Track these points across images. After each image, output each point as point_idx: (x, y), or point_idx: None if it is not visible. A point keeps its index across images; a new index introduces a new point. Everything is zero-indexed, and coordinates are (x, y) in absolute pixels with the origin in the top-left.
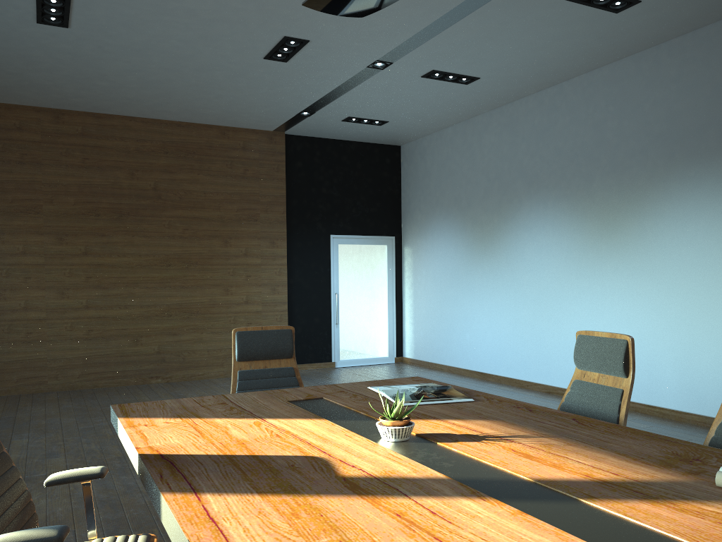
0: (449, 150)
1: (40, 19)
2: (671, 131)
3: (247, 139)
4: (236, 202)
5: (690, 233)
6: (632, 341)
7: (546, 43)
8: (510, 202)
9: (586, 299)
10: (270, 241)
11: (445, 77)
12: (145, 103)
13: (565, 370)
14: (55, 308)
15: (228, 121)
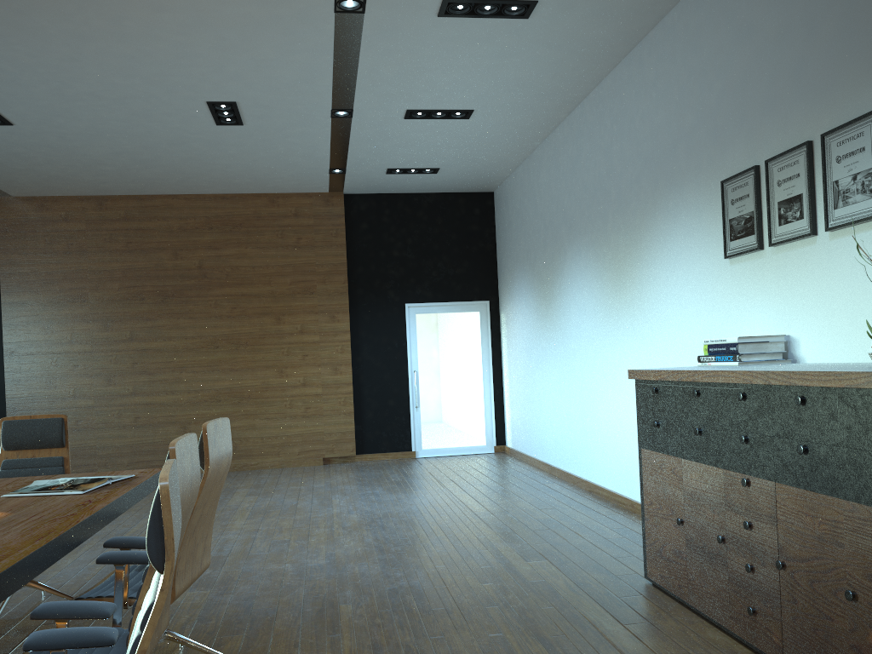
0: (521, 194)
1: None
2: (654, 151)
3: (300, 204)
4: (289, 275)
5: (673, 283)
6: (204, 429)
7: (495, 63)
8: (559, 254)
9: (610, 372)
10: (329, 315)
11: (431, 115)
12: (169, 180)
13: (601, 464)
14: (103, 395)
15: (271, 188)
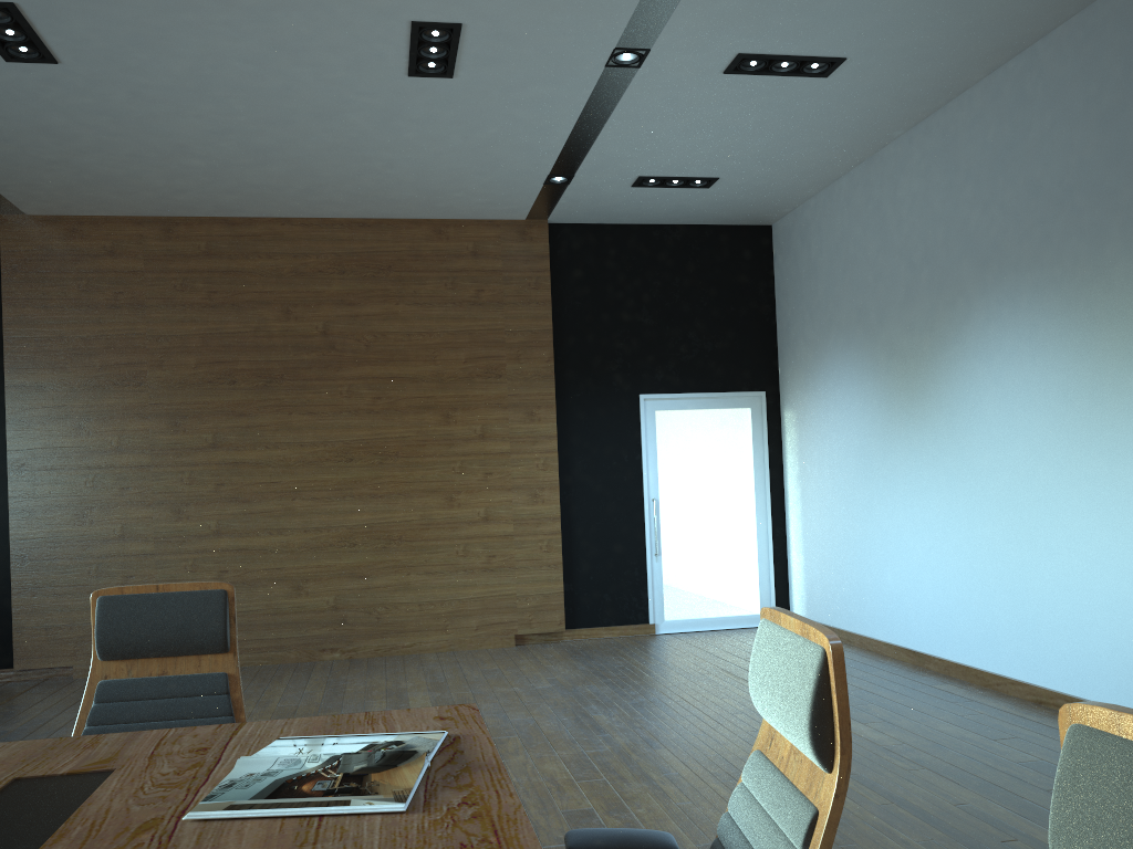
0: (845, 220)
1: (4, 53)
2: None
3: (481, 237)
4: (464, 347)
5: None
6: (838, 654)
7: None
8: (950, 307)
9: (1105, 501)
10: (526, 410)
11: (772, 66)
12: (286, 191)
13: (1070, 657)
14: (168, 535)
15: (441, 209)
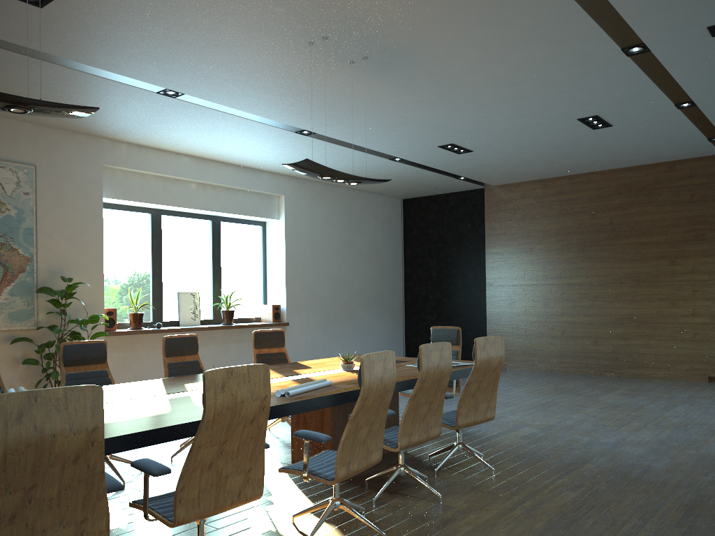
0: None
1: (456, 152)
2: None
3: (694, 167)
4: (682, 226)
5: None
6: (475, 341)
7: None
8: None
9: None
10: None
11: None
12: (584, 164)
13: None
14: (542, 314)
15: (666, 158)
